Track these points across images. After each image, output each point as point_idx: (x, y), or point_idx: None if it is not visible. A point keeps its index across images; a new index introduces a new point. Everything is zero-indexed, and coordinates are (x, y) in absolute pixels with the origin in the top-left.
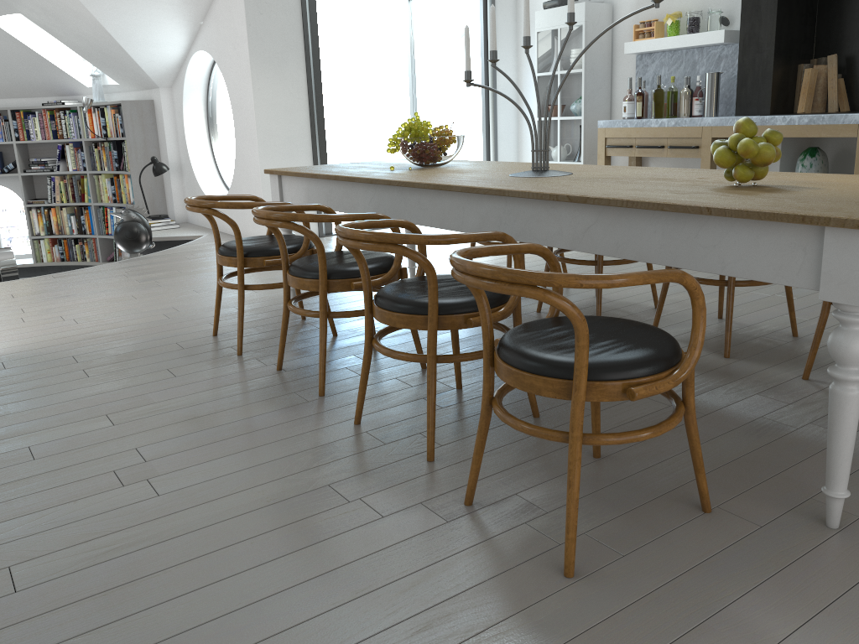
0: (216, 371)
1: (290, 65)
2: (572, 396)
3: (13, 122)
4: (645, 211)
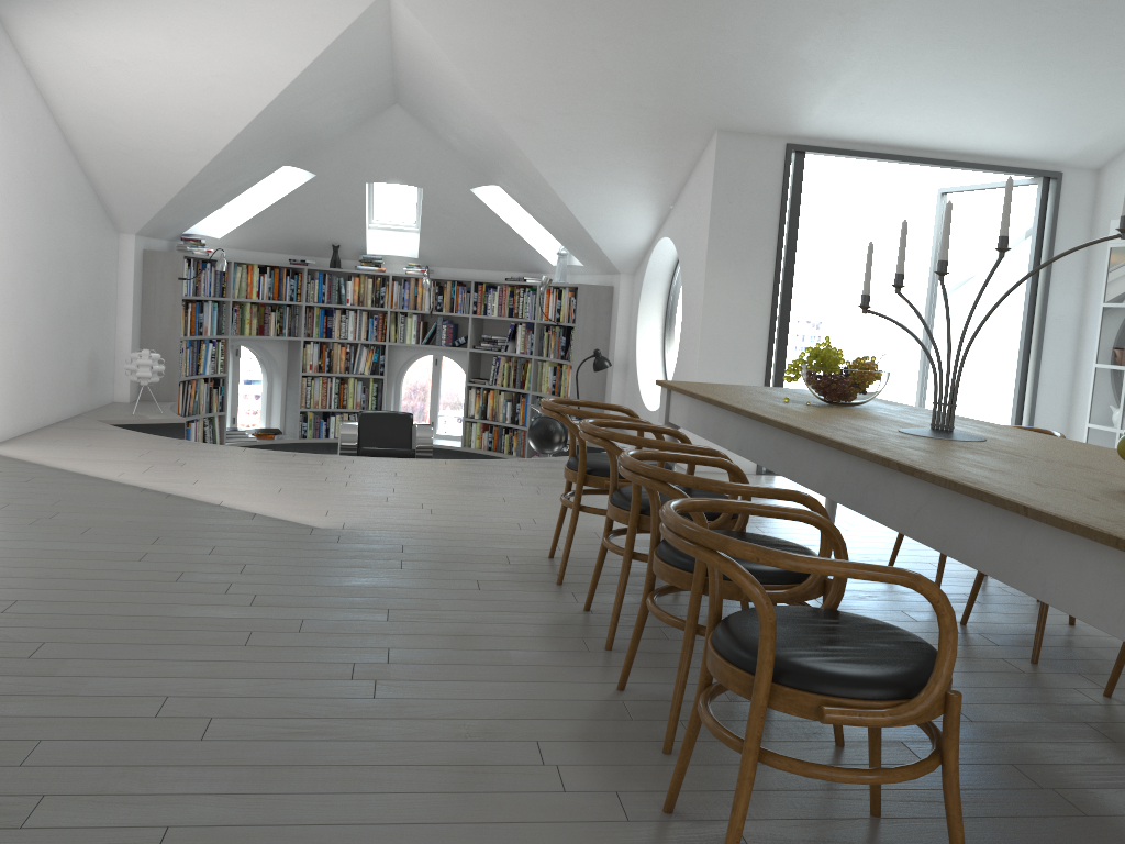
0: (521, 595)
1: (755, 263)
2: (751, 696)
3: (473, 295)
4: (974, 499)
